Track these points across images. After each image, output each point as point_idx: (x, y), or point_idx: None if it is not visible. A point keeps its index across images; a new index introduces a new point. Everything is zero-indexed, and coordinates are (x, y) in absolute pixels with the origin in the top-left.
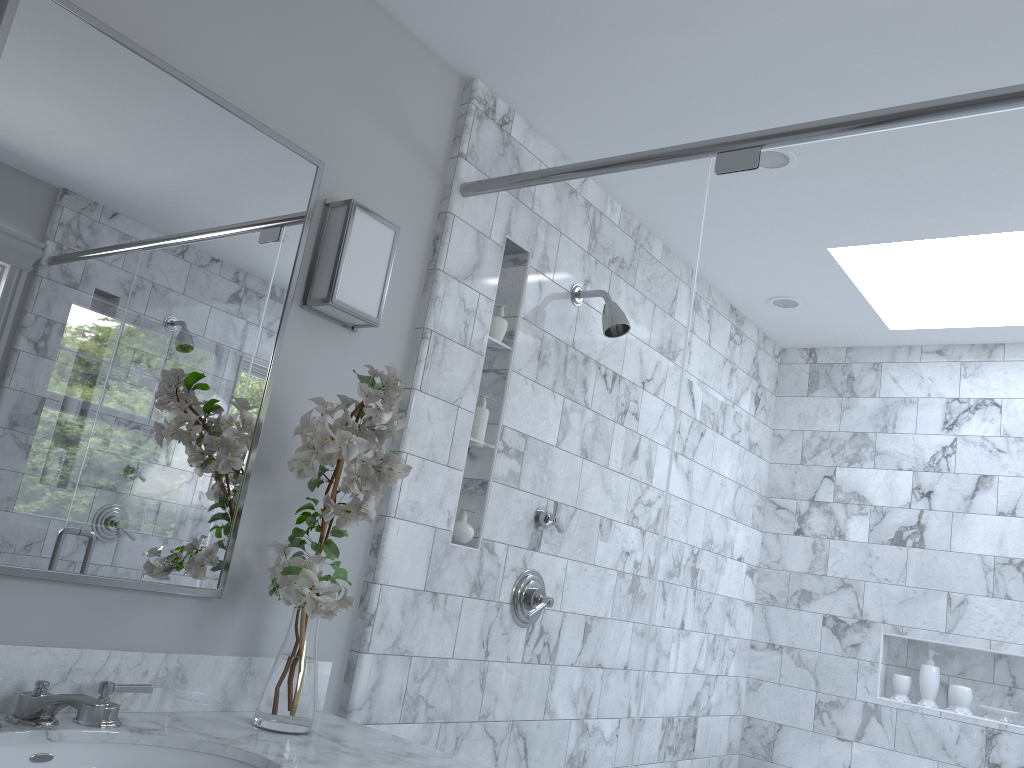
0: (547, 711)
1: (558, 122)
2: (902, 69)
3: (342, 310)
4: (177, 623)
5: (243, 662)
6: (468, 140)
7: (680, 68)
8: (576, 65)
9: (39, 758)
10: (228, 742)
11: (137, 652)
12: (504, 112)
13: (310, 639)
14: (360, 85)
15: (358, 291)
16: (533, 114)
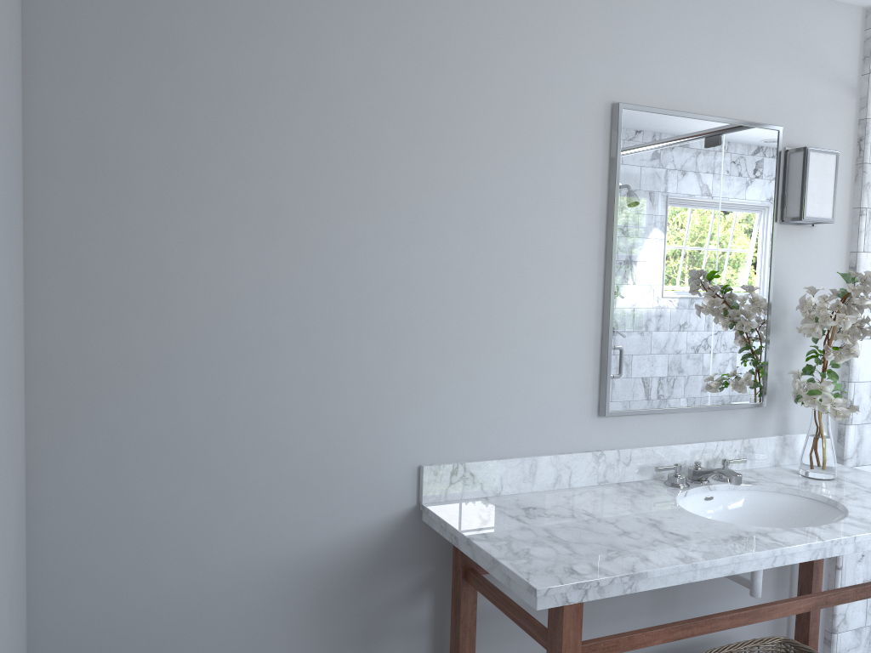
0: None
1: None
2: None
3: (809, 221)
4: (743, 422)
5: (781, 439)
6: None
7: None
8: None
9: (707, 498)
10: (798, 488)
11: (729, 440)
12: None
13: (826, 427)
14: (794, 57)
15: (818, 205)
16: None
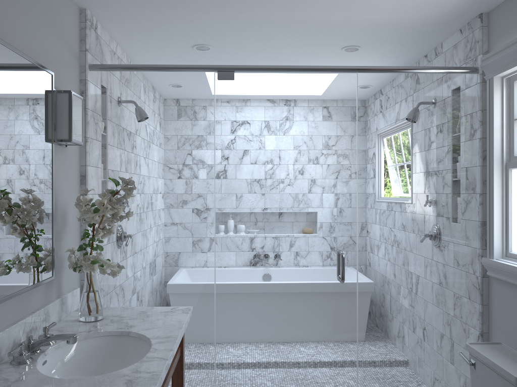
0: None
1: (117, 27)
2: (264, 33)
3: (73, 143)
4: (41, 294)
5: (61, 300)
6: (88, 42)
7: (186, 20)
8: (141, 13)
9: (44, 363)
10: (97, 331)
11: (37, 311)
12: (95, 23)
13: (97, 284)
14: (54, 25)
15: (77, 132)
16: (106, 23)
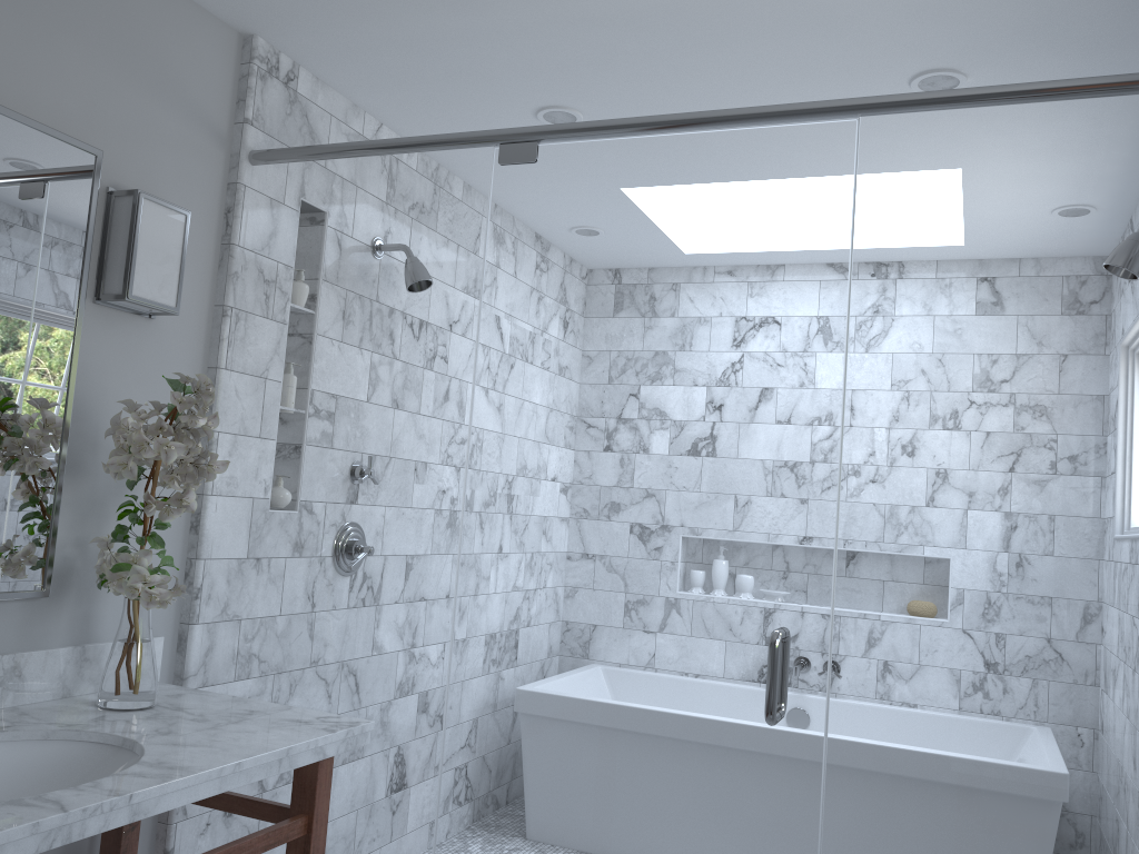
0: (377, 637)
1: (346, 76)
2: (666, 54)
3: (139, 304)
4: (7, 626)
5: (77, 651)
6: (253, 104)
7: (465, 40)
8: (361, 31)
9: None
10: (81, 727)
11: None
12: (288, 68)
13: (145, 624)
14: (131, 58)
15: (154, 283)
16: (319, 68)
